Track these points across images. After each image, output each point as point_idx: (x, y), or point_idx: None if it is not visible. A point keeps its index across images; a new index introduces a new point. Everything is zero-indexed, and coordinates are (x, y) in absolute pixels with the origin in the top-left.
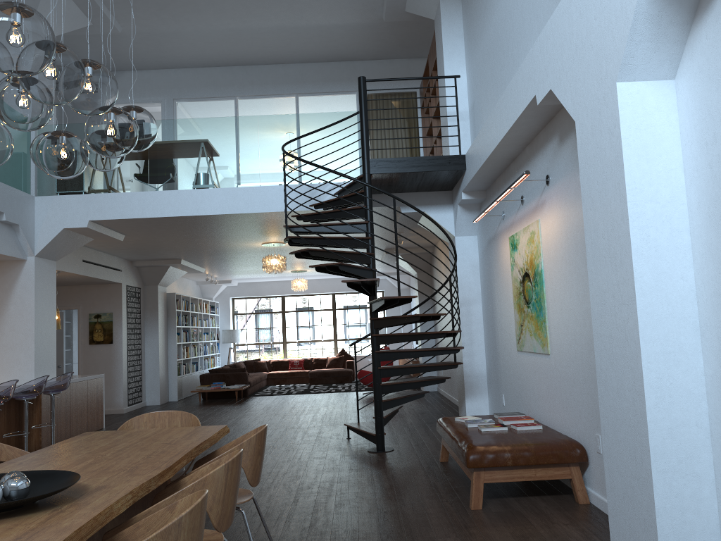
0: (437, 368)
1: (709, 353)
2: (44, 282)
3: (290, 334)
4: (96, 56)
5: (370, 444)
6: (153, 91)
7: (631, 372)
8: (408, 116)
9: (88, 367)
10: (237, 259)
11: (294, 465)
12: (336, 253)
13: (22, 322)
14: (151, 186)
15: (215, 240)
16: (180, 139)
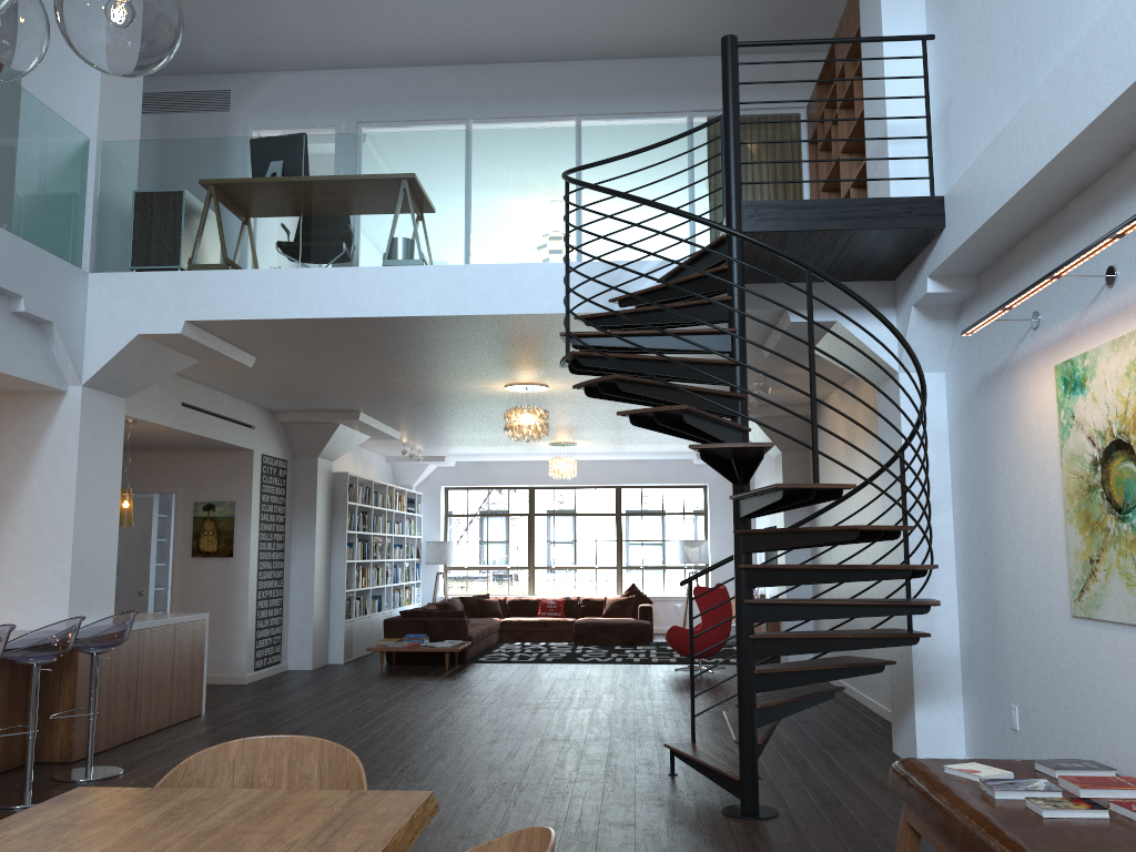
0: (875, 642)
1: None
2: (99, 437)
3: (541, 553)
4: (224, 40)
5: (723, 793)
6: (323, 107)
7: None
8: (784, 159)
9: (188, 597)
10: (458, 416)
11: (570, 841)
12: (672, 389)
13: (52, 511)
14: (303, 259)
15: (420, 375)
16: (363, 172)
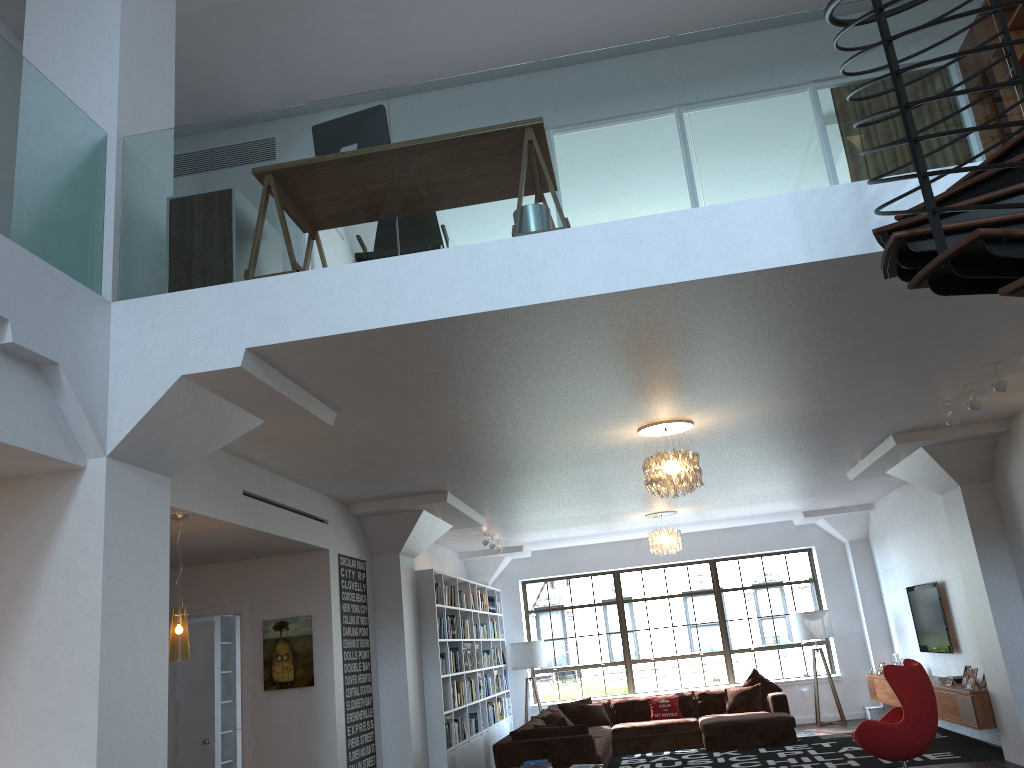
0: None
1: None
2: (135, 531)
3: (637, 644)
4: (266, 73)
5: None
6: None
7: None
8: None
9: (262, 743)
10: (560, 486)
11: None
12: None
13: (68, 647)
14: (403, 244)
15: (539, 421)
16: (473, 121)
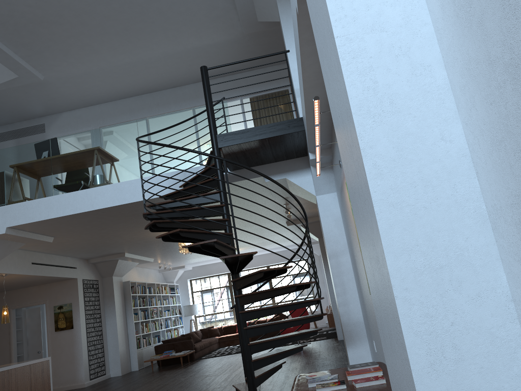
0: (303, 321)
1: (511, 259)
2: None
3: None
4: (35, 103)
5: None
6: (84, 123)
7: (391, 311)
8: (284, 109)
9: (55, 350)
10: (171, 247)
11: None
12: (188, 222)
13: None
14: (54, 191)
15: (134, 232)
16: (76, 150)
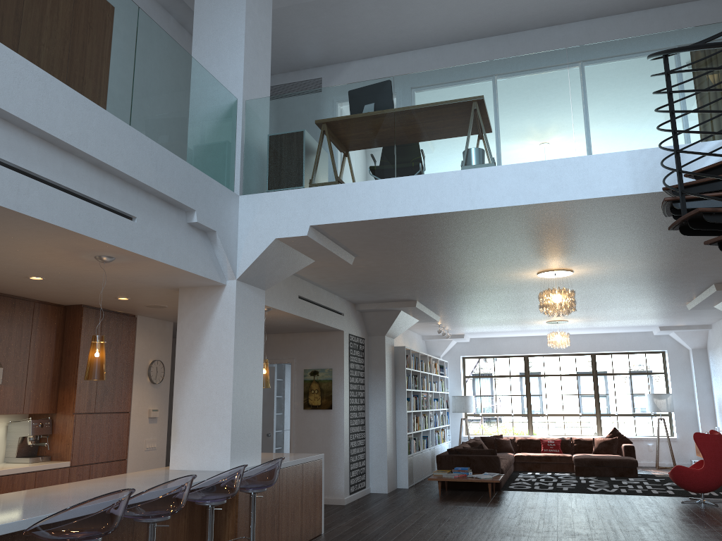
0: None
1: None
2: (248, 319)
3: (536, 404)
4: (318, 40)
5: None
6: None
7: None
8: None
9: (301, 439)
10: (488, 301)
11: None
12: None
13: (217, 376)
14: (398, 170)
15: (474, 266)
16: (442, 98)
